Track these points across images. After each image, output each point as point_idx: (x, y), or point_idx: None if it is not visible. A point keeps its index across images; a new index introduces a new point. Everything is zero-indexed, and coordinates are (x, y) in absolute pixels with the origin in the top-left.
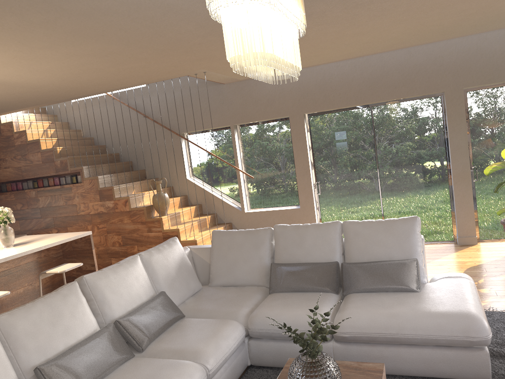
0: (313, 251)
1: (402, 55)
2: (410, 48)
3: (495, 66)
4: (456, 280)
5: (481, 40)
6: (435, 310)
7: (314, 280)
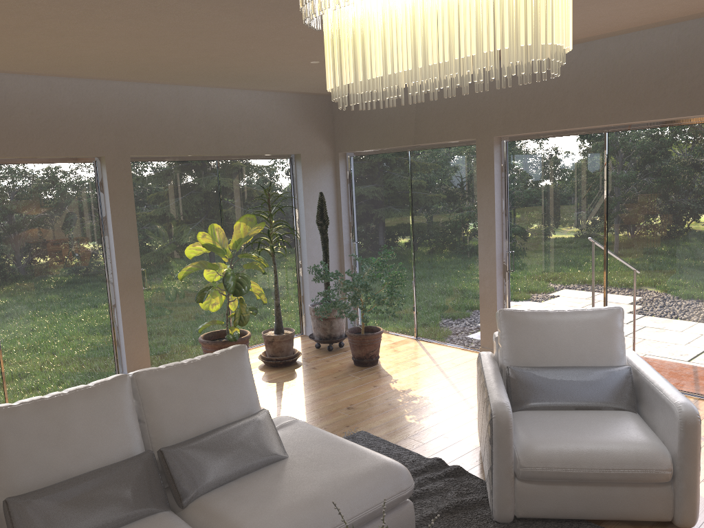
0: (94, 444)
1: (39, 85)
2: (52, 78)
3: (168, 133)
4: (297, 426)
5: (151, 93)
6: (351, 473)
7: (126, 499)
